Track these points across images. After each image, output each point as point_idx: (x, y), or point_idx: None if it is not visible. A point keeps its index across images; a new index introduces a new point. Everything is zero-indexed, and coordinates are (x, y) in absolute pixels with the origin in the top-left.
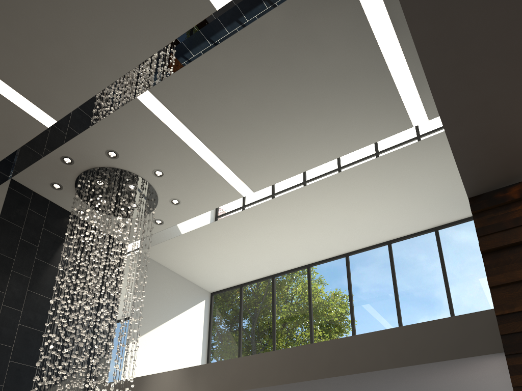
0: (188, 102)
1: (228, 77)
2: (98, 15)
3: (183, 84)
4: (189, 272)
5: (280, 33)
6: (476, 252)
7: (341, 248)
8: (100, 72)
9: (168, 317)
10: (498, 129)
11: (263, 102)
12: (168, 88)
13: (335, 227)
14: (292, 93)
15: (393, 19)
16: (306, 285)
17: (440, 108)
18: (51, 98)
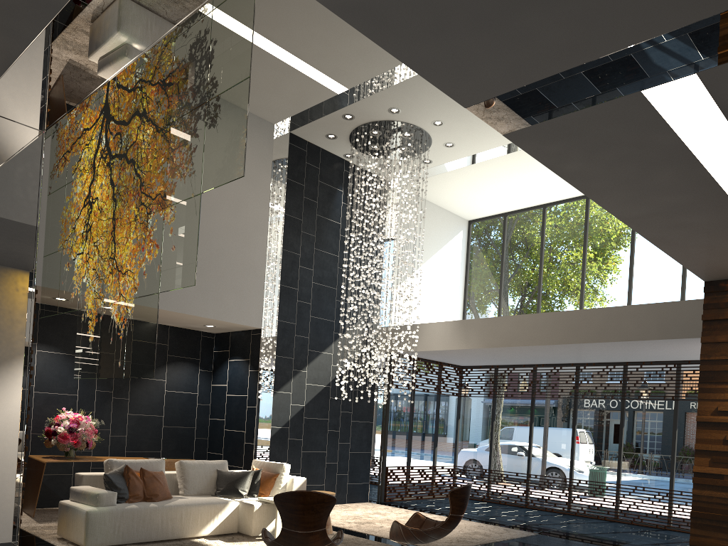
0: None
1: None
2: None
3: None
4: (448, 202)
5: None
6: None
7: None
8: None
9: (428, 256)
10: (715, 266)
11: None
12: None
13: None
14: None
15: None
16: (582, 221)
17: (679, 262)
18: (348, 73)
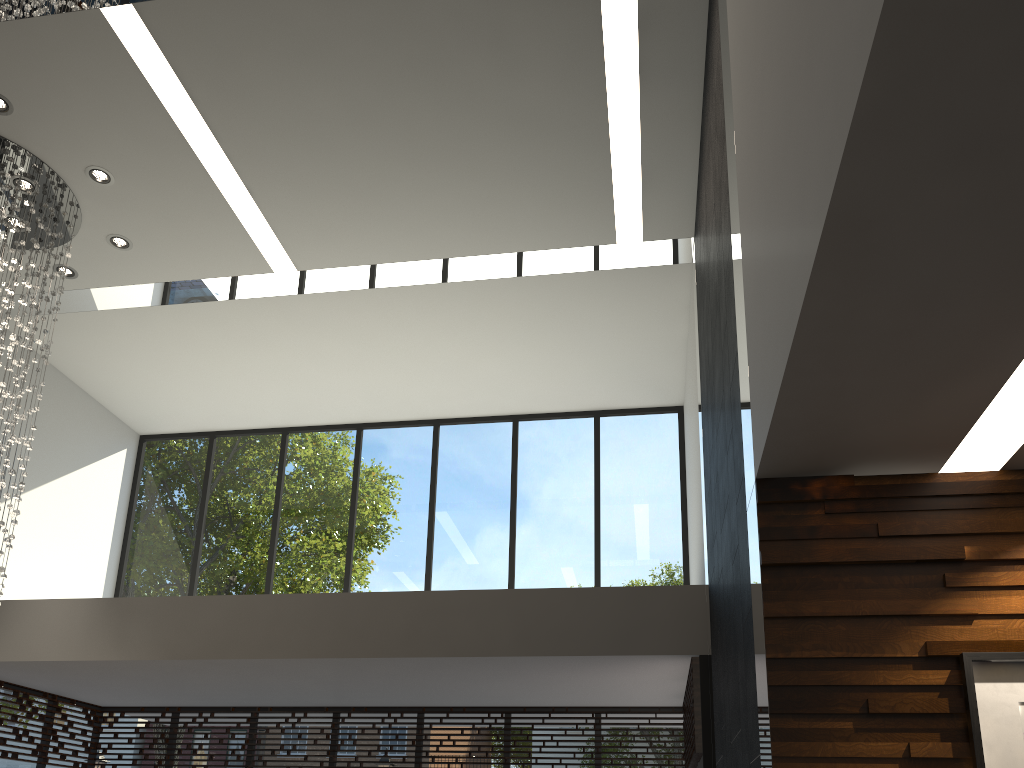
0: (218, 60)
1: (318, 45)
2: None
3: (218, 23)
4: (104, 385)
5: (447, 7)
6: (651, 470)
7: (430, 408)
8: None
9: (48, 476)
10: (835, 419)
11: (373, 114)
12: (182, 19)
13: (432, 371)
14: (432, 118)
15: (644, 63)
16: (350, 464)
17: (785, 382)
18: None
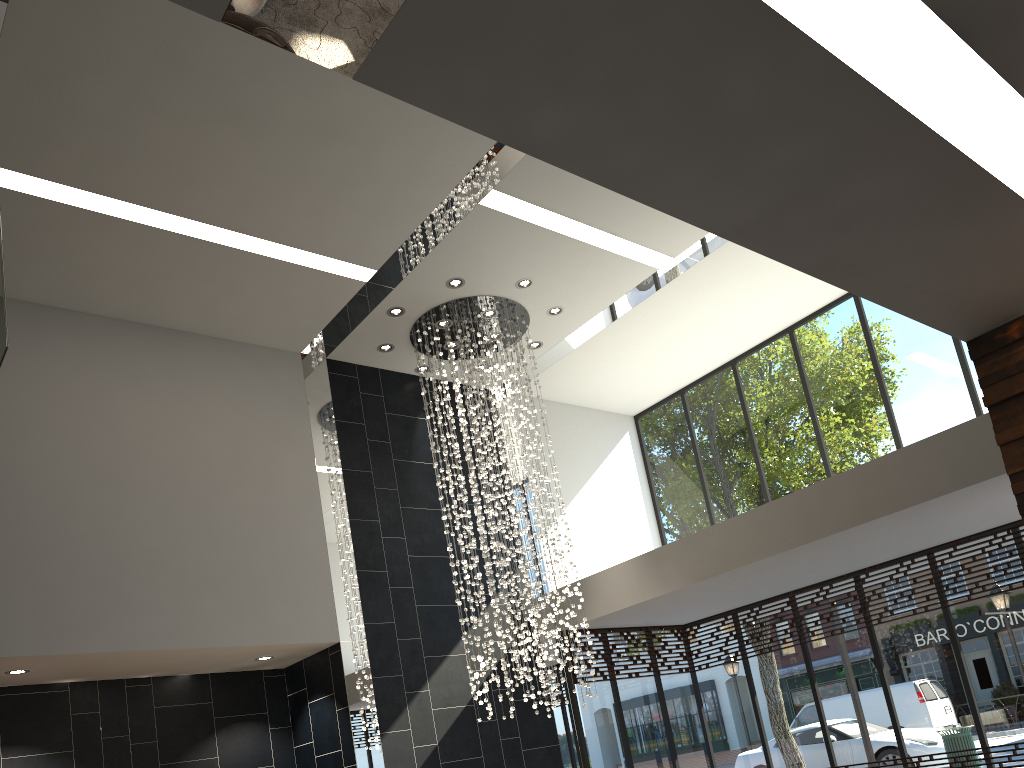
0: (552, 181)
1: None
2: (414, 131)
3: (541, 163)
4: (593, 397)
5: None
6: None
7: None
8: (426, 193)
9: (584, 479)
10: (968, 301)
11: None
12: (521, 176)
13: None
14: None
15: None
16: (793, 365)
17: (898, 311)
18: (366, 247)
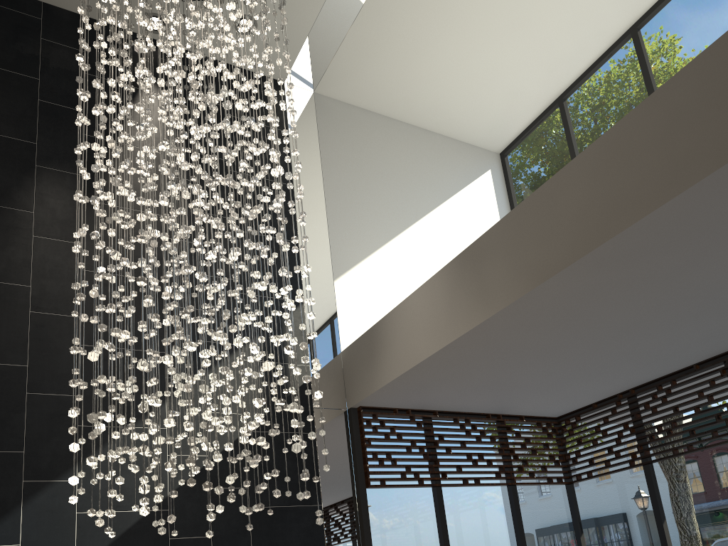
0: None
1: None
2: None
3: None
4: (435, 109)
5: None
6: None
7: None
8: None
9: (417, 214)
10: None
11: None
12: None
13: None
14: None
15: None
16: None
17: None
18: None
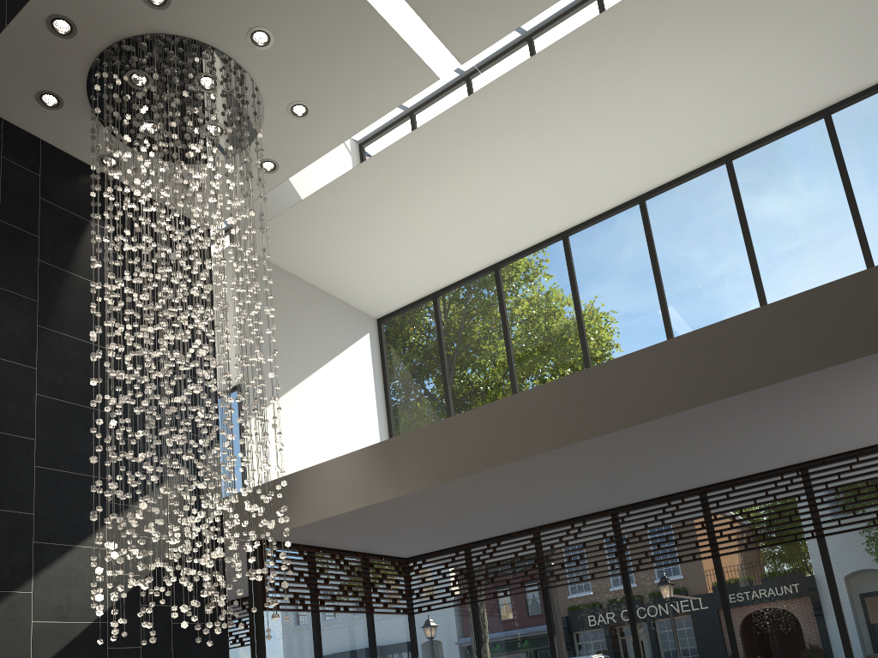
0: None
1: None
2: None
3: None
4: (334, 278)
5: None
6: None
7: (630, 184)
8: None
9: (311, 368)
10: None
11: None
12: None
13: (624, 134)
14: None
15: None
16: (564, 274)
17: None
18: None
